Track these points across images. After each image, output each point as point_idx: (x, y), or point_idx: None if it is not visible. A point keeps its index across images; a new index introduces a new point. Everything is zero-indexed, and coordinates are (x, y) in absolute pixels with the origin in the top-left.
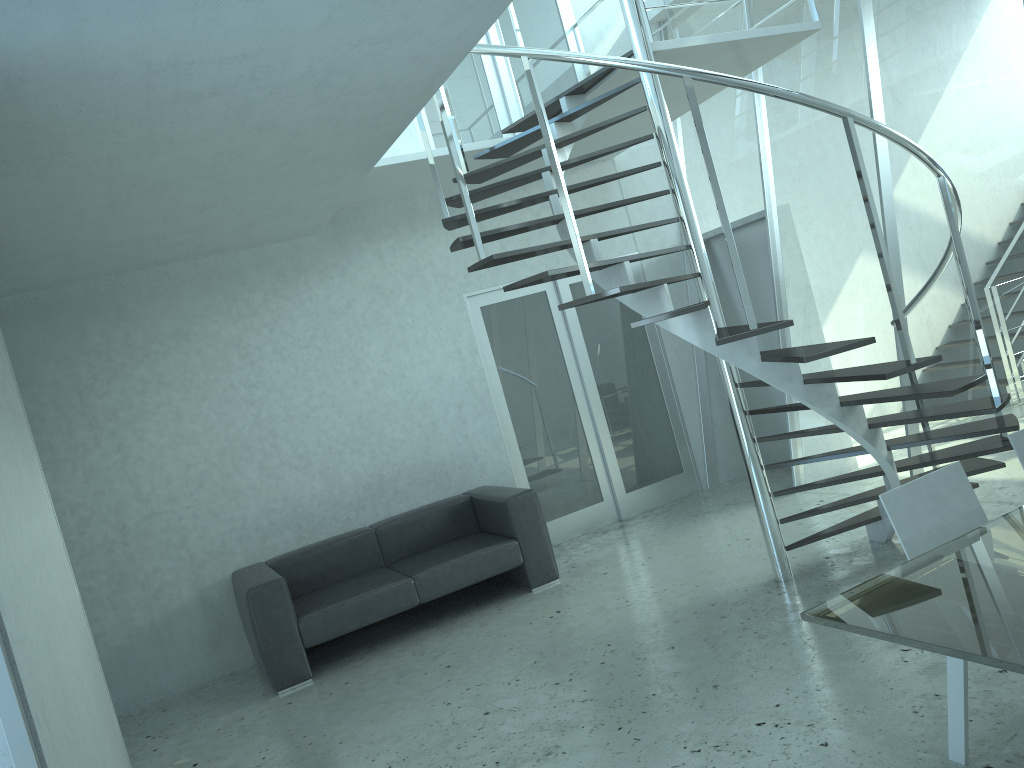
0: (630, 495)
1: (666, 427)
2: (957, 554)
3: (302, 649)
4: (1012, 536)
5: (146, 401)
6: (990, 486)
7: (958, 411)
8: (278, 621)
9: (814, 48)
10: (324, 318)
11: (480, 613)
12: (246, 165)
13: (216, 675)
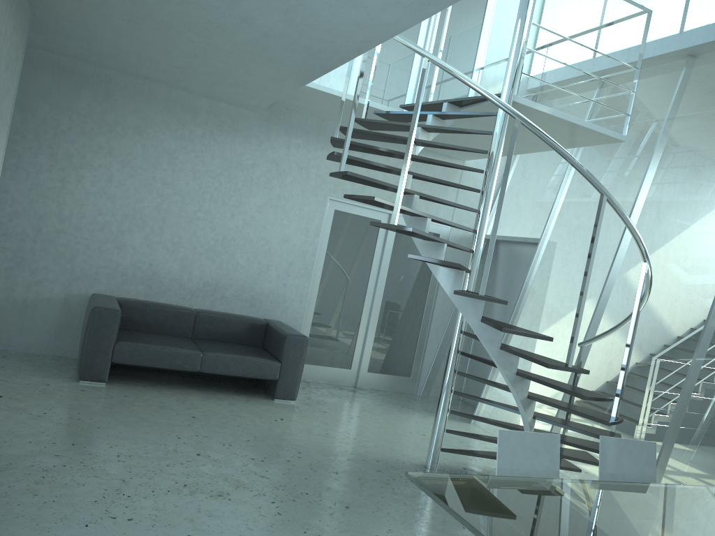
0: (369, 374)
1: (413, 343)
2: (523, 485)
3: (109, 361)
4: (563, 492)
5: (94, 159)
6: (588, 476)
7: (585, 413)
8: (103, 336)
9: (618, 154)
10: (233, 166)
11: (234, 397)
12: (225, 40)
13: (49, 352)
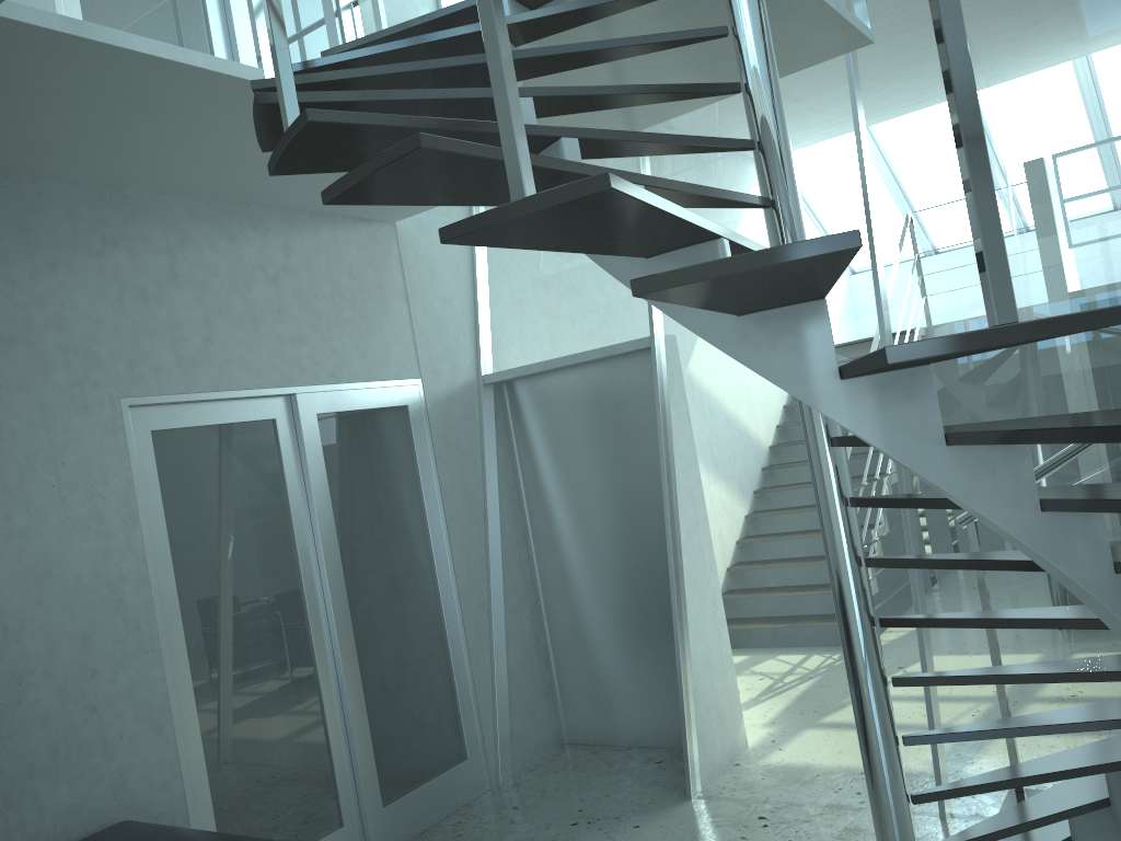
0: (389, 810)
1: (446, 679)
2: None
3: None
4: None
5: None
6: None
7: None
8: None
9: None
10: None
11: None
12: None
13: None
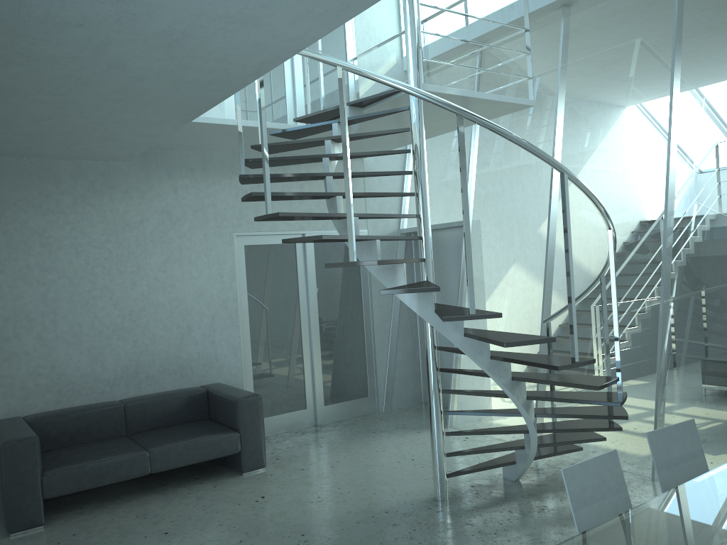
0: (327, 407)
1: (362, 361)
2: (623, 532)
3: (40, 499)
4: (662, 523)
5: None
6: (589, 450)
7: (593, 399)
8: (24, 473)
9: (520, 118)
10: (119, 228)
11: (198, 487)
12: (88, 93)
13: None
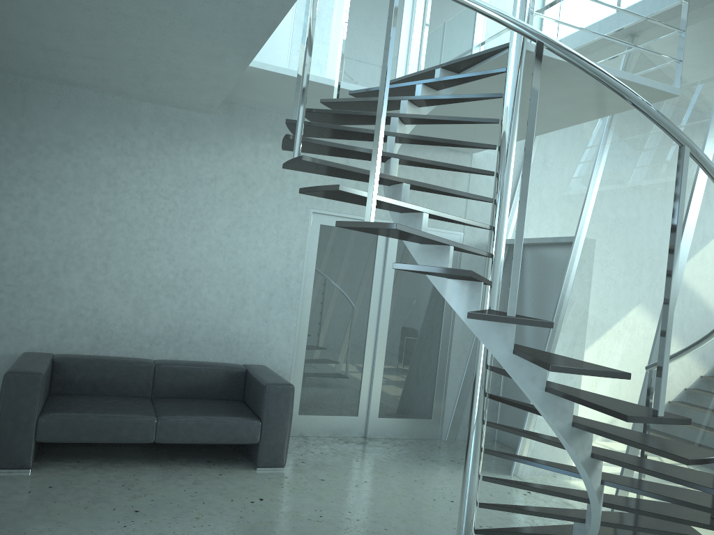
0: (381, 420)
1: (431, 378)
2: None
3: (32, 441)
4: None
5: (14, 187)
6: None
7: (684, 478)
8: (21, 409)
9: None
10: (190, 181)
11: (203, 471)
12: None
13: None
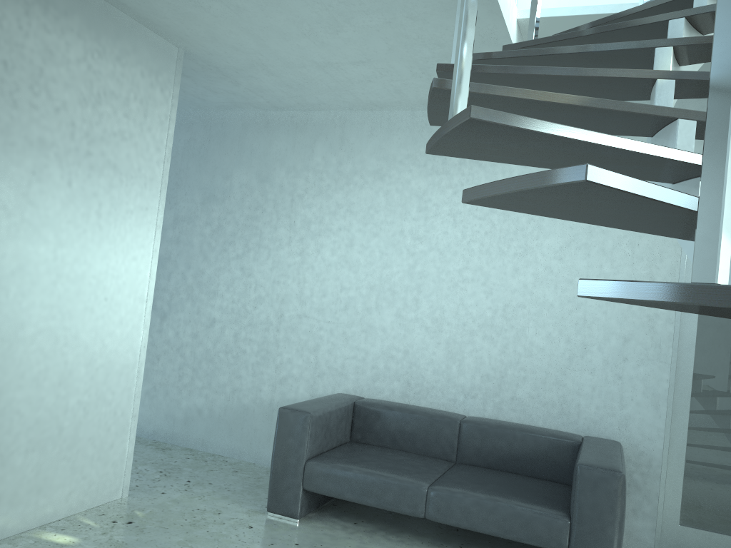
0: None
1: None
2: None
3: (299, 488)
4: None
5: (333, 222)
6: None
7: None
8: (289, 449)
9: None
10: None
11: None
12: None
13: None
